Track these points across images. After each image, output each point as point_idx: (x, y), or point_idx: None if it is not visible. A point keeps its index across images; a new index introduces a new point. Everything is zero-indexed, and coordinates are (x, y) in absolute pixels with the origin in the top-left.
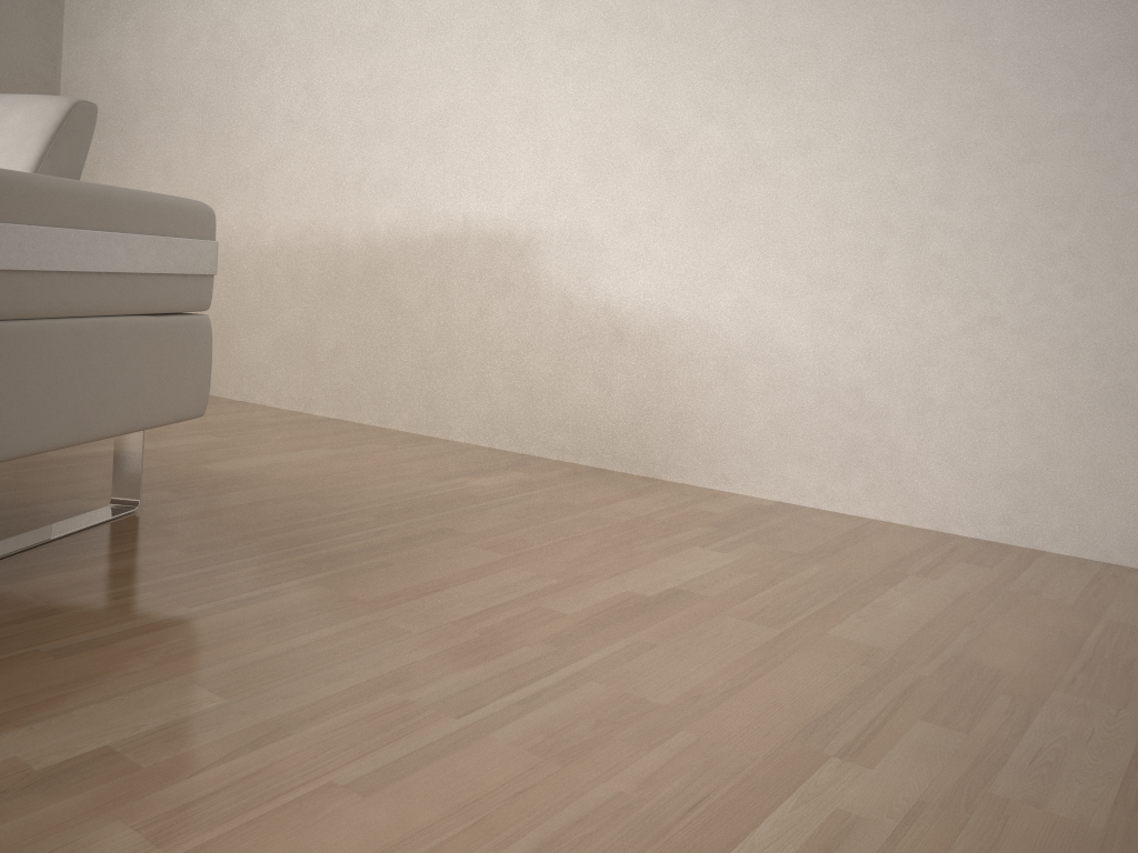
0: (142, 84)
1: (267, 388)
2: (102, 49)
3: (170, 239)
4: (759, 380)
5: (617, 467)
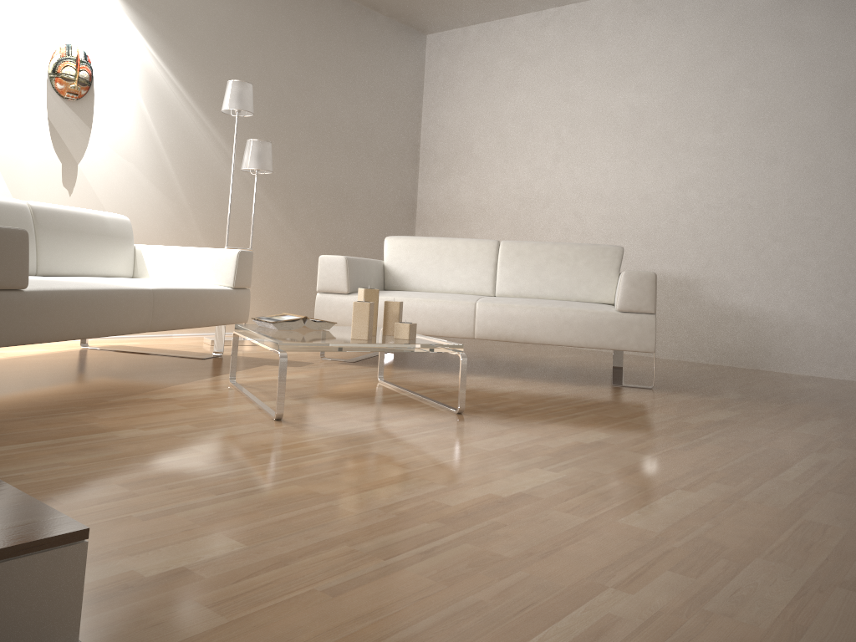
0: (473, 205)
1: None
2: (446, 187)
3: None
4: (800, 333)
5: (740, 366)
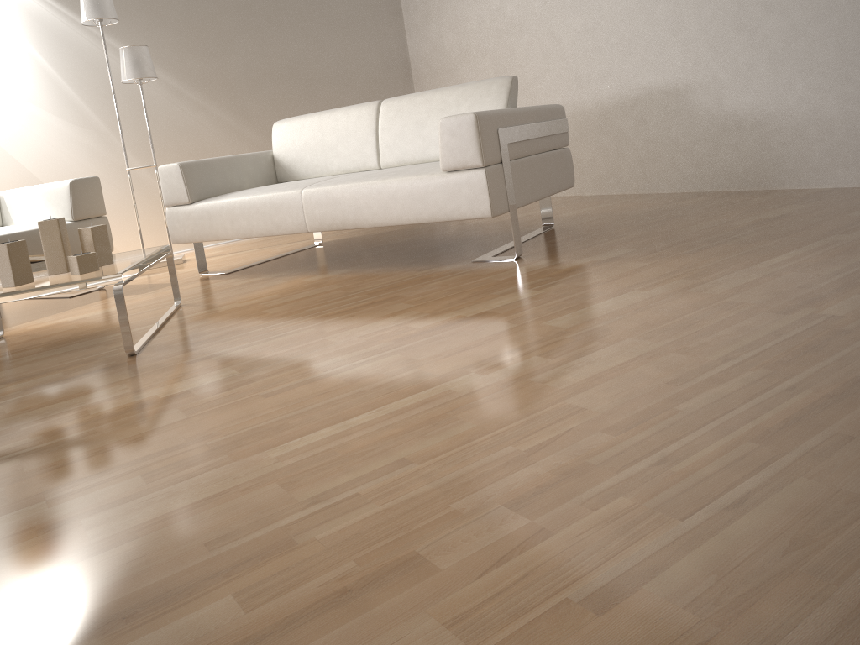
0: (457, 50)
1: None
2: (430, 35)
3: (556, 120)
4: (815, 133)
5: (749, 188)
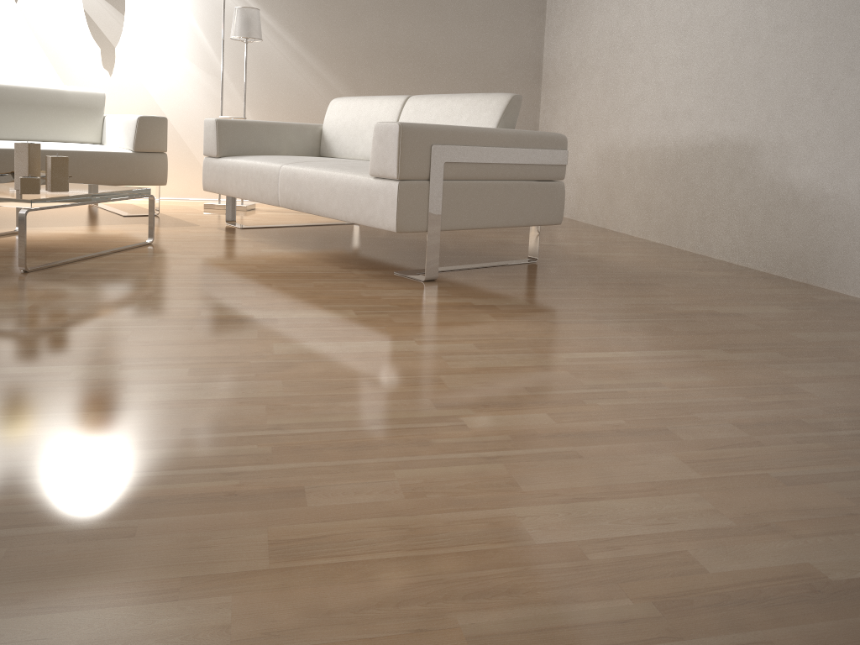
0: (578, 59)
1: (628, 225)
2: (561, 40)
3: (545, 150)
4: None
5: (791, 277)
